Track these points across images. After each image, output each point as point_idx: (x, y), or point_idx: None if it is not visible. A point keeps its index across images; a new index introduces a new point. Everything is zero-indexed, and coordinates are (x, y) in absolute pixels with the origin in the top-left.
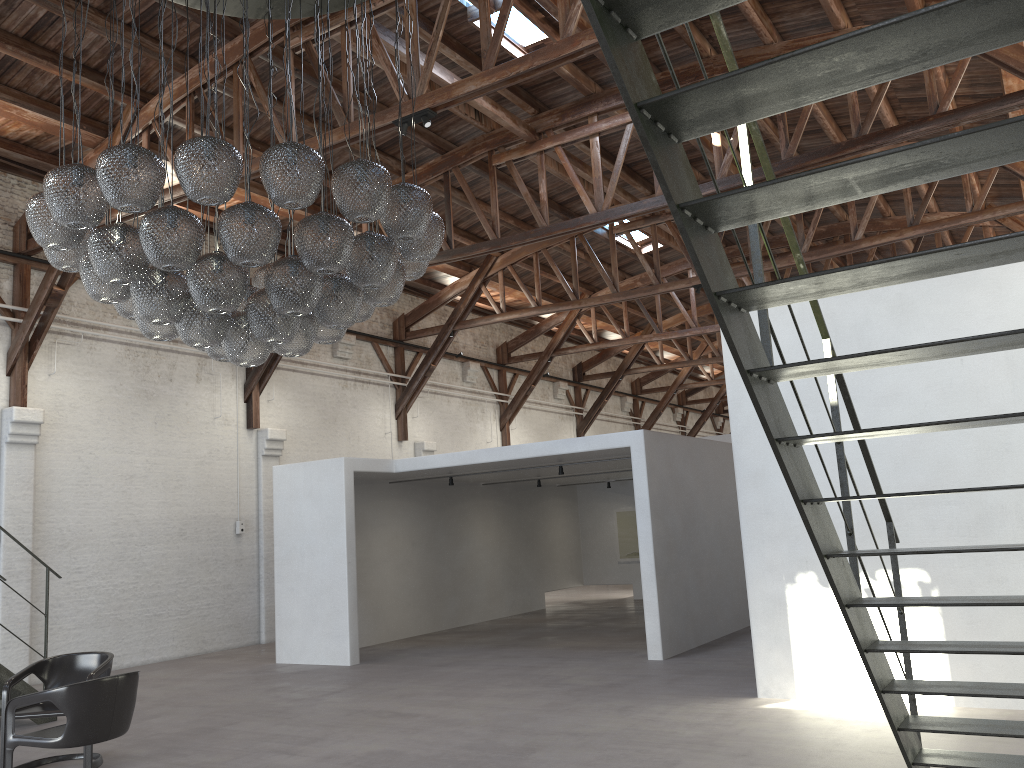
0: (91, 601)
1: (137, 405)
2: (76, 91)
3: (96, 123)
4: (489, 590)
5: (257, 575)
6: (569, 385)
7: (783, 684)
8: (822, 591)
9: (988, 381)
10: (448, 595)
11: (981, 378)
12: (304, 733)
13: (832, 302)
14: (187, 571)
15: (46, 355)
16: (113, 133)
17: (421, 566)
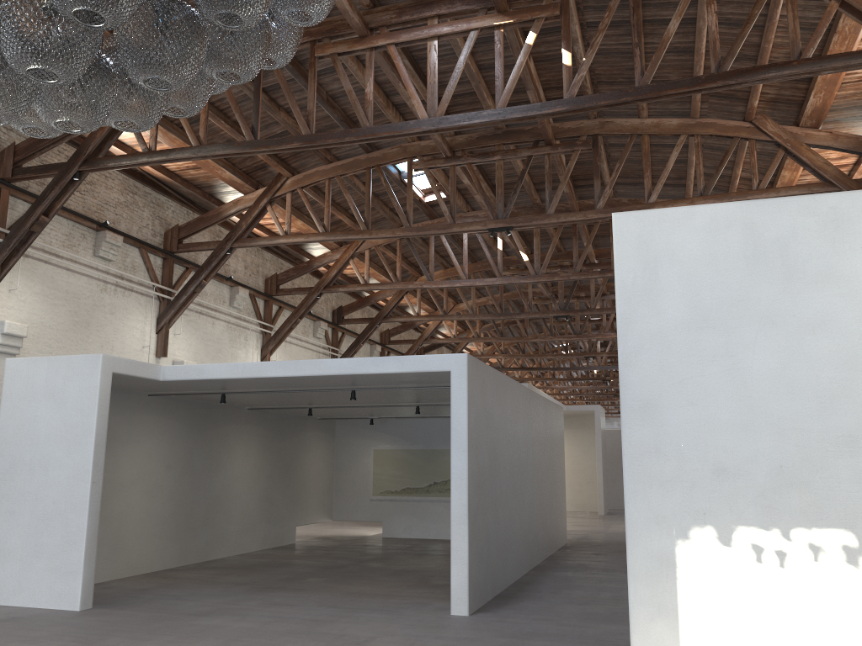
0: None
1: None
2: None
3: None
4: (242, 522)
5: None
6: (328, 326)
7: None
8: (722, 551)
9: None
10: (199, 525)
11: None
12: None
13: (752, 210)
14: None
15: None
16: None
17: (173, 492)
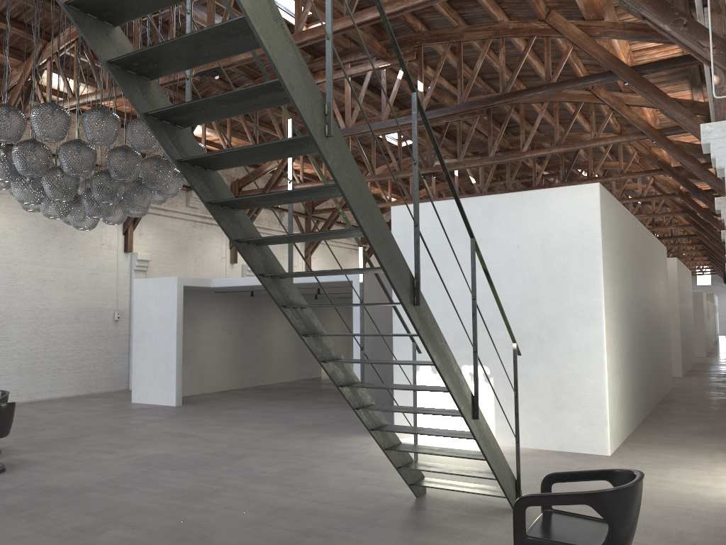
0: (15, 358)
1: (48, 234)
2: (3, 32)
3: (17, 52)
4: (281, 363)
5: (128, 347)
6: None
7: None
8: (433, 376)
9: (531, 259)
10: (252, 365)
11: (527, 257)
12: (124, 443)
13: (453, 205)
14: (80, 342)
15: None
16: (28, 60)
17: (234, 346)
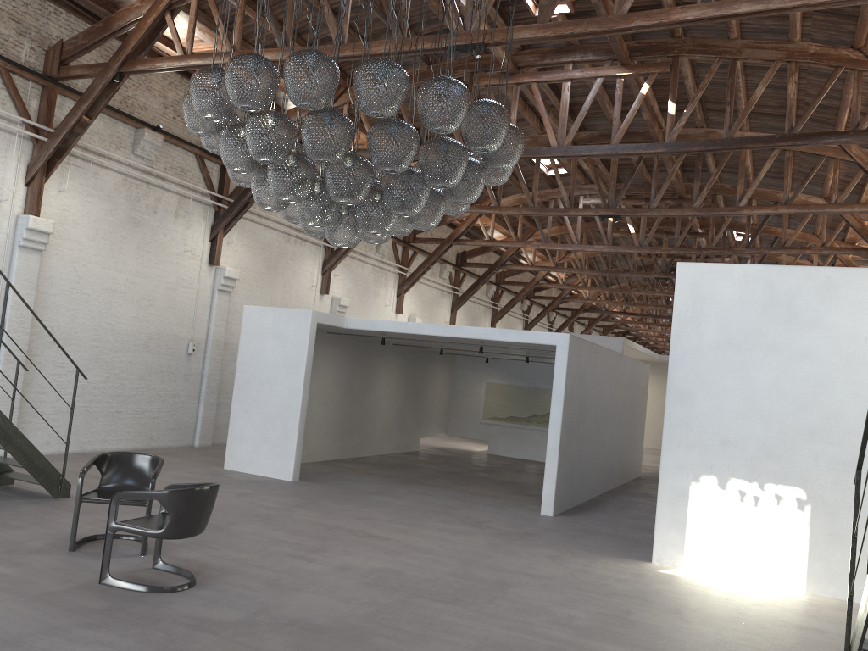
0: (69, 393)
1: (126, 230)
2: None
3: None
4: (383, 431)
5: (199, 389)
6: (452, 268)
7: (674, 556)
8: (719, 492)
9: None
10: (354, 431)
11: None
12: (304, 542)
13: (772, 272)
14: (146, 378)
15: (59, 173)
16: None
17: (339, 404)
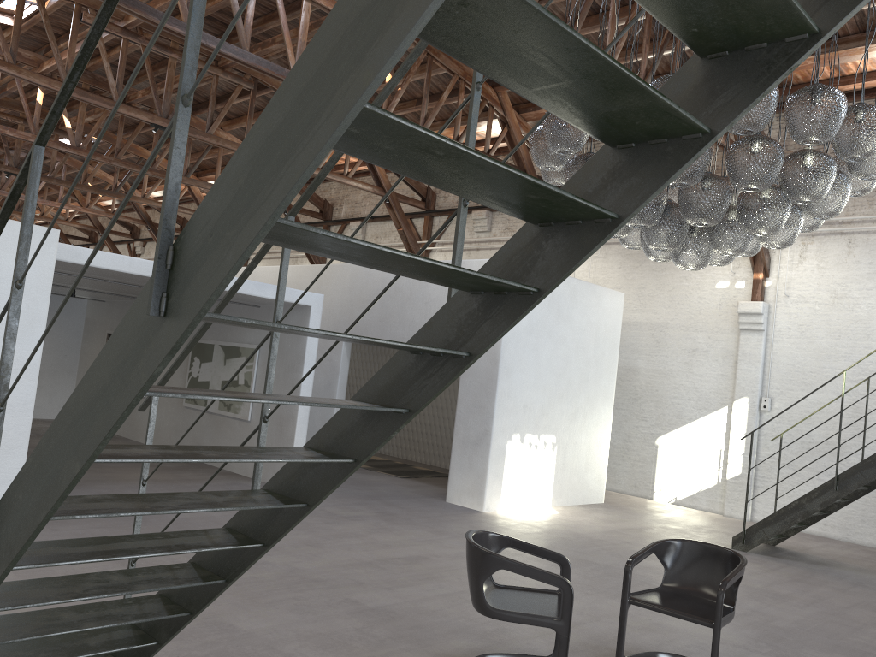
0: None
1: None
2: None
3: None
4: None
5: None
6: None
7: (495, 502)
8: (520, 445)
9: (589, 343)
10: None
11: (587, 341)
12: (451, 588)
13: None
14: None
15: None
16: None
17: None
